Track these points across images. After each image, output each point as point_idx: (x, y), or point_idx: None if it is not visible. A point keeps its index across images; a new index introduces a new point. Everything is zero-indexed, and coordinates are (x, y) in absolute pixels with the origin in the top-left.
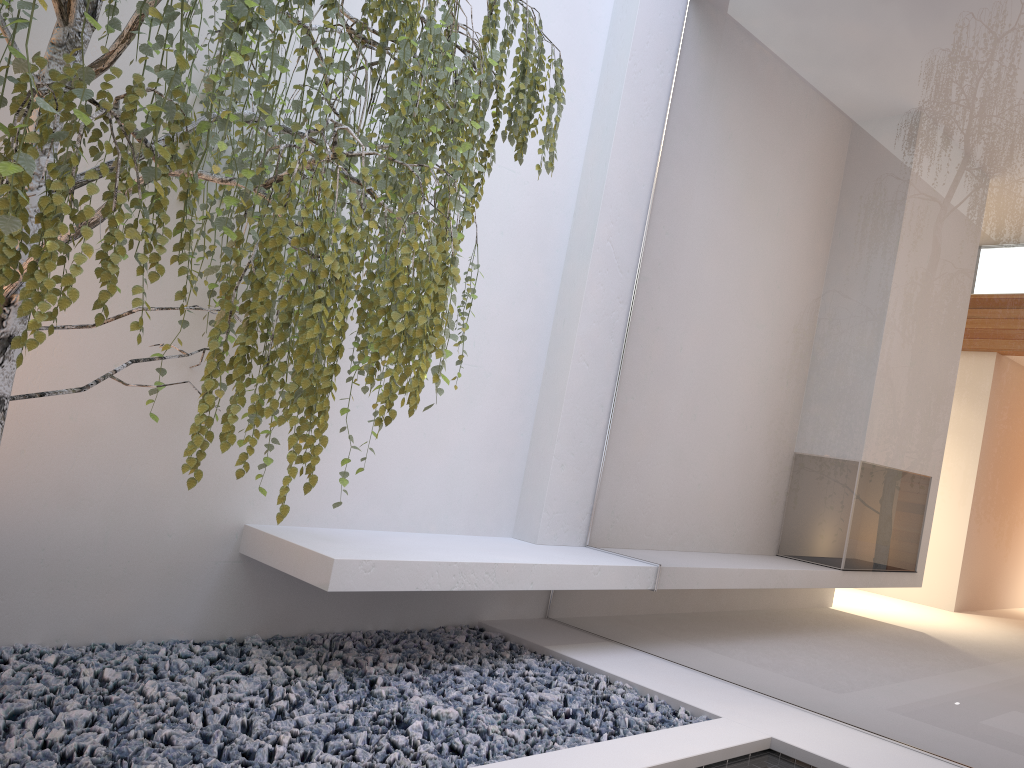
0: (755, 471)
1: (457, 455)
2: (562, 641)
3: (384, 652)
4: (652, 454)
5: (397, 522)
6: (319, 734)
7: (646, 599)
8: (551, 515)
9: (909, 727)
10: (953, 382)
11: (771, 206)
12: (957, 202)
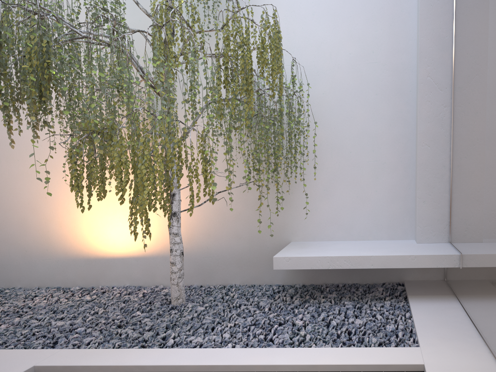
0: (476, 195)
1: (375, 203)
2: (424, 293)
3: (333, 293)
4: (458, 189)
5: (352, 236)
6: (245, 325)
7: (459, 273)
8: (422, 228)
9: None
10: None
11: (474, 20)
12: None
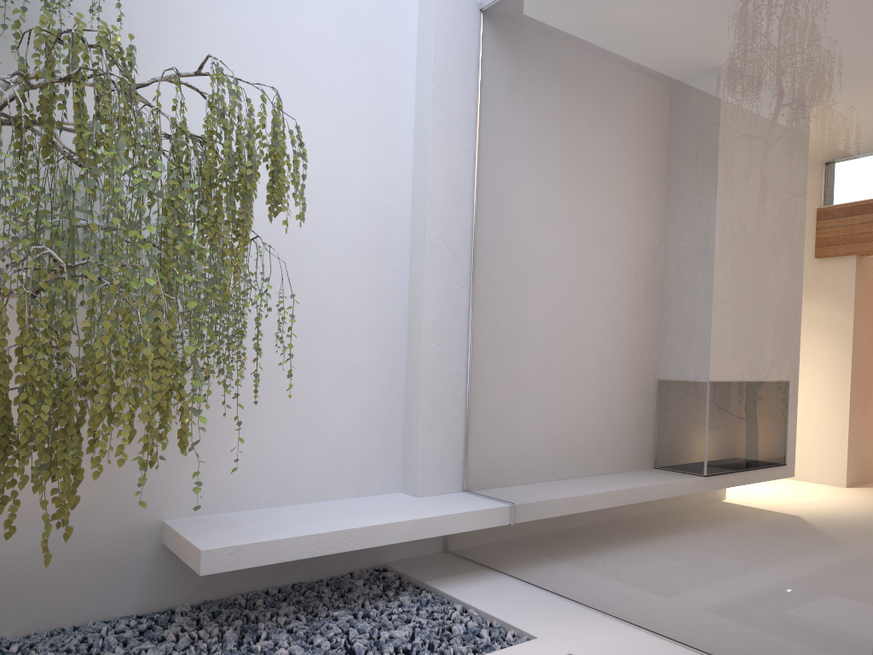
0: (567, 421)
1: (339, 435)
2: (443, 574)
3: (284, 605)
4: (498, 412)
5: (295, 497)
6: None
7: (507, 532)
8: (426, 471)
9: (693, 633)
10: (695, 332)
11: (555, 192)
12: (683, 172)
